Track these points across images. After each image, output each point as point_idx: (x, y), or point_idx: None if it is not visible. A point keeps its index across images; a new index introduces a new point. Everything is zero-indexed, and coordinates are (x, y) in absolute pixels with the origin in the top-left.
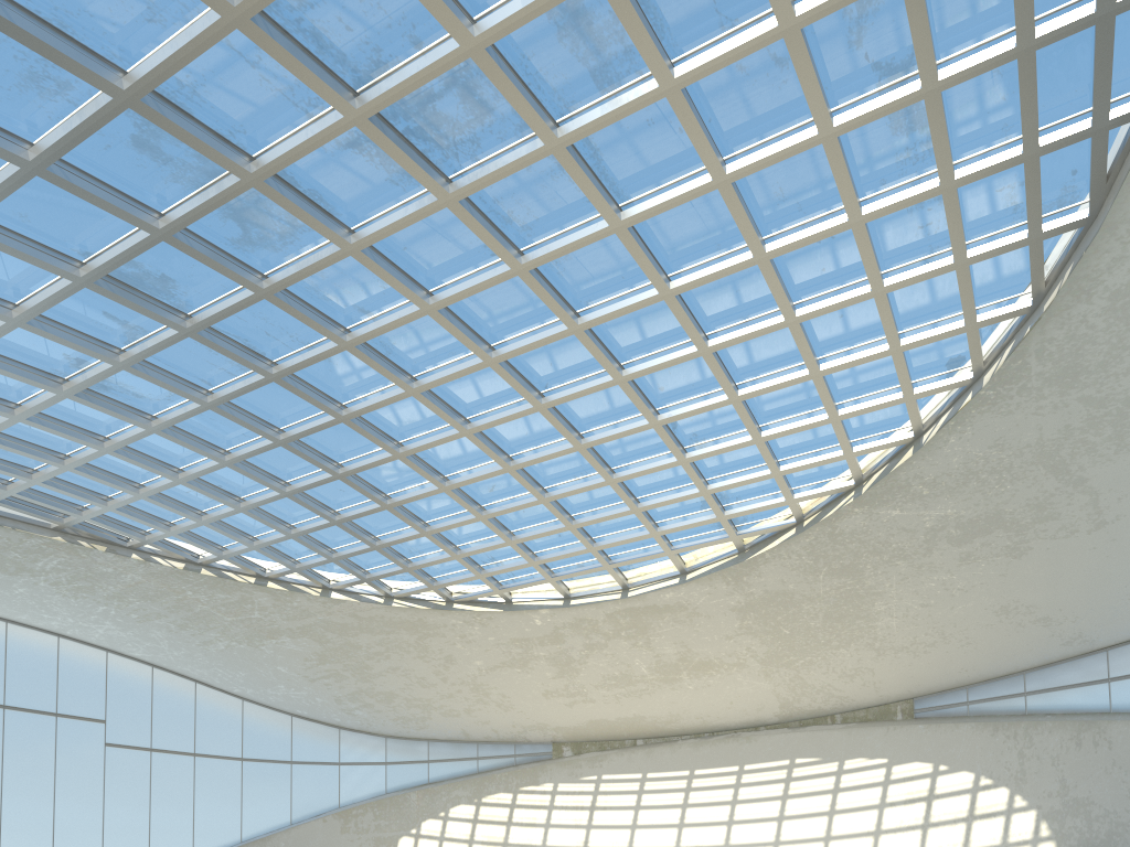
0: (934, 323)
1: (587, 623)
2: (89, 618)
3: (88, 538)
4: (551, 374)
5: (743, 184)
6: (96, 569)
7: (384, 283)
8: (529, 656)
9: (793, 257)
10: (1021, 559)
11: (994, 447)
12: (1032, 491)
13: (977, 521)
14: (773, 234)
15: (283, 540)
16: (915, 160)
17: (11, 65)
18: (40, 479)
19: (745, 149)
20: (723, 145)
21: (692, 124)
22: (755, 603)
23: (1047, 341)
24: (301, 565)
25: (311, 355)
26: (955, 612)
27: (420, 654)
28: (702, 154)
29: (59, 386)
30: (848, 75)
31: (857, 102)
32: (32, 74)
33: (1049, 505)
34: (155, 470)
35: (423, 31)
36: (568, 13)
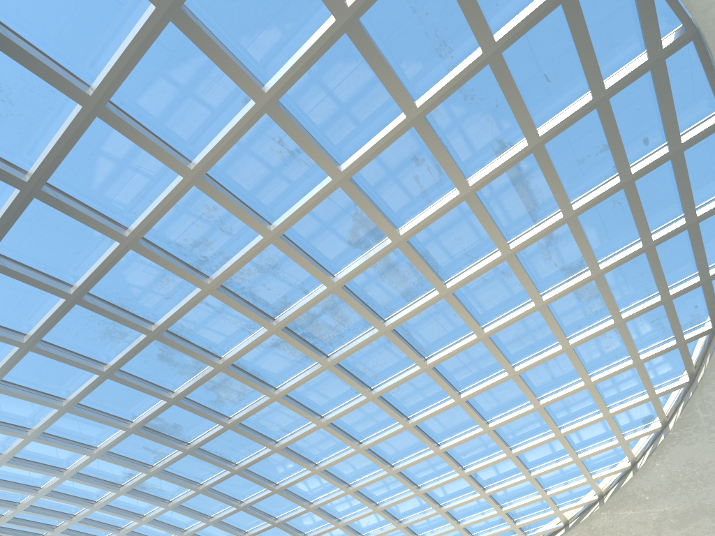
0: (628, 398)
1: None
2: None
3: None
4: (396, 453)
5: (495, 338)
6: None
7: (296, 414)
8: None
9: (533, 372)
10: None
11: (687, 465)
12: None
13: (687, 512)
14: (518, 362)
15: None
16: (596, 312)
17: (97, 327)
18: None
19: (494, 320)
20: (480, 319)
21: (461, 309)
22: None
23: (705, 398)
24: None
25: (257, 457)
26: None
27: None
28: (469, 324)
29: (118, 488)
30: (546, 275)
31: (555, 287)
32: (107, 330)
33: None
34: (170, 531)
35: (308, 285)
36: (385, 266)
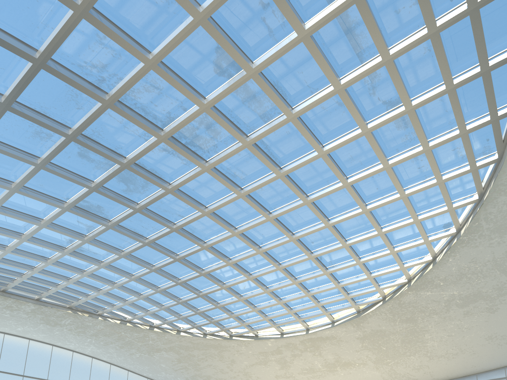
0: (433, 209)
1: (291, 345)
2: (84, 343)
3: (81, 311)
4: (263, 238)
5: (333, 155)
6: (85, 323)
7: (187, 204)
8: (267, 360)
9: (362, 184)
10: (494, 313)
11: (472, 262)
12: (494, 281)
13: (469, 296)
14: (351, 175)
15: (159, 311)
16: (410, 140)
17: (28, 129)
18: (60, 287)
19: (332, 140)
20: (321, 139)
21: (304, 131)
22: (367, 335)
23: (488, 213)
24: (167, 321)
25: (160, 234)
26: (465, 339)
27: (220, 359)
28: (311, 143)
29: (63, 250)
30: (372, 107)
31: (378, 117)
32: (36, 131)
33: (504, 288)
34: (104, 283)
35: (186, 104)
36: (244, 92)
